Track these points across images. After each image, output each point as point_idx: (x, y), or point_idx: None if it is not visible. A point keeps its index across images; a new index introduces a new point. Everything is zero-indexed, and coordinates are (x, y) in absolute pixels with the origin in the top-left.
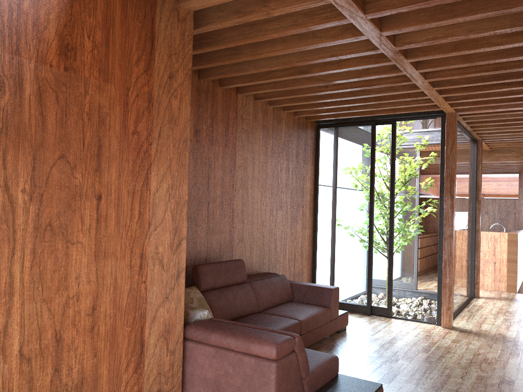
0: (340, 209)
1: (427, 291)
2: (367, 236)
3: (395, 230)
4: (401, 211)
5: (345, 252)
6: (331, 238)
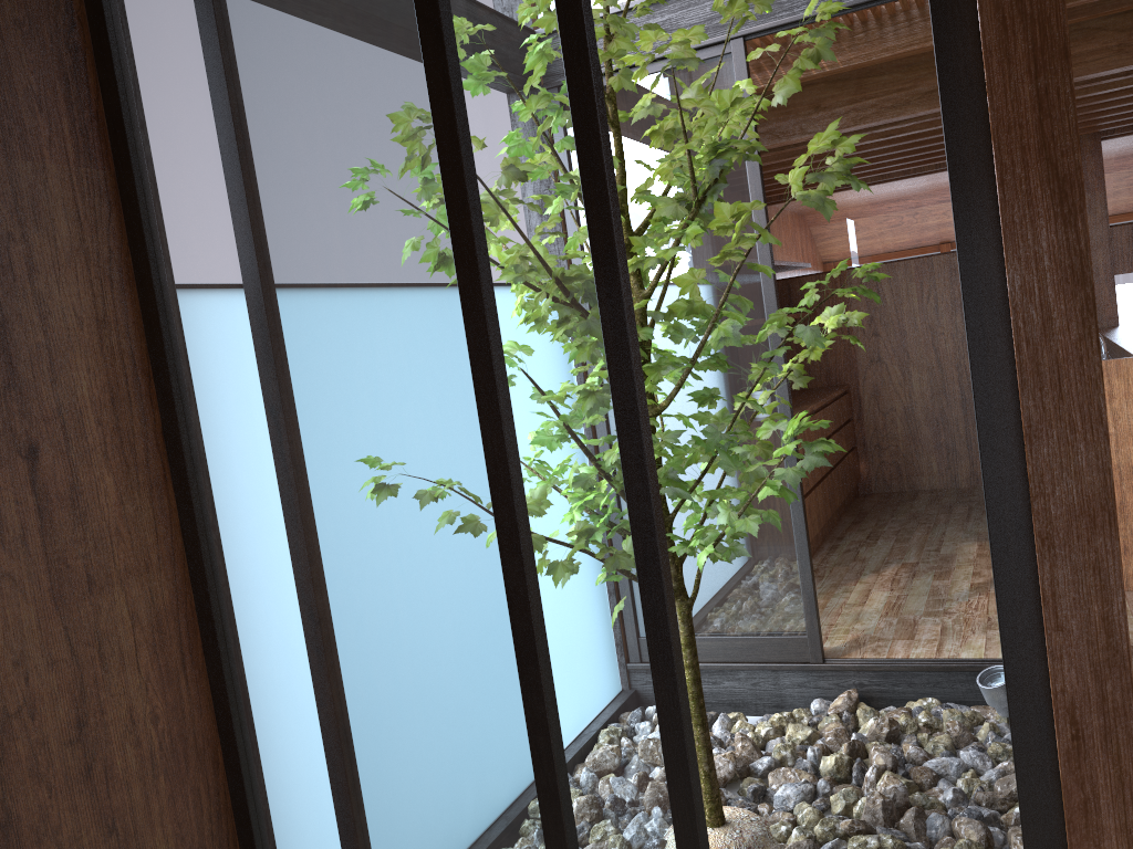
0: (312, 416)
1: (868, 661)
2: (501, 575)
3: (691, 457)
4: (704, 352)
5: (390, 688)
6: (299, 609)
